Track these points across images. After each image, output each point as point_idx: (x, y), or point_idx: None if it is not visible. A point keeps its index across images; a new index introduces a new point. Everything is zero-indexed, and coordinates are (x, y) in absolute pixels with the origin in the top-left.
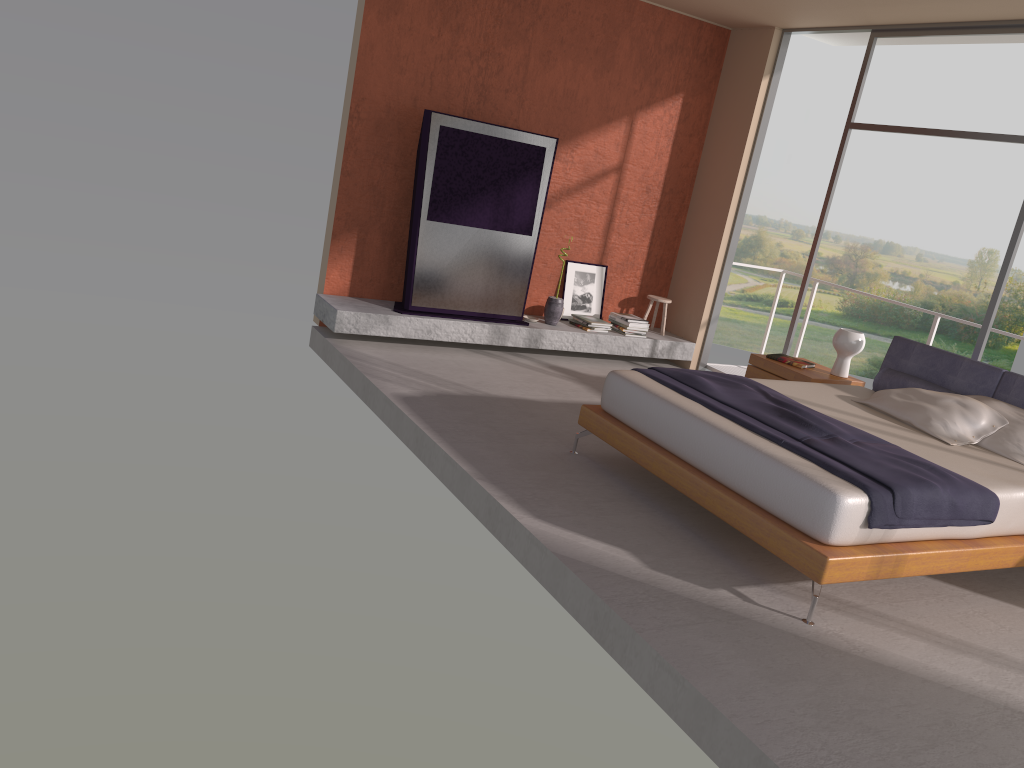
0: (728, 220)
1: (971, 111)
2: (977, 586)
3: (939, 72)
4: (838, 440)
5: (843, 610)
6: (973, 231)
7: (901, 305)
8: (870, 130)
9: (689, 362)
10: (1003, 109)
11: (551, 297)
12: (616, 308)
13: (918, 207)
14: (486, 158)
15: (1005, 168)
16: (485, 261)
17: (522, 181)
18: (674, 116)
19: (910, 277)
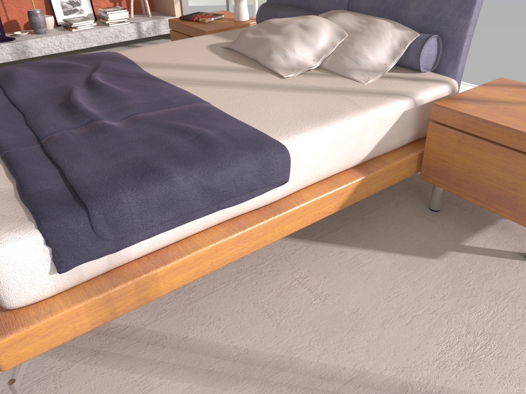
0: None
1: None
2: (317, 229)
3: None
4: (97, 126)
5: (104, 352)
6: None
7: None
8: None
9: None
10: None
11: (30, 10)
12: (109, 4)
13: None
14: None
15: None
16: None
17: None
18: None
19: None
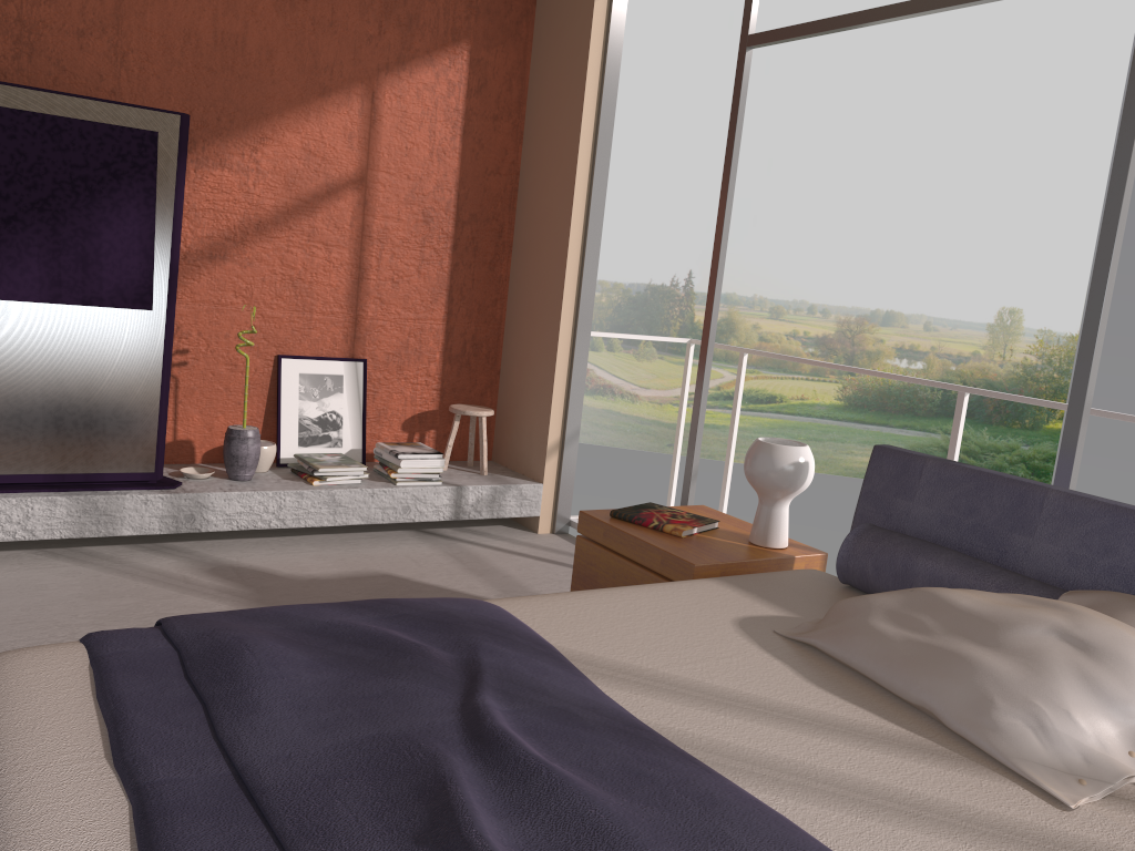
0: (571, 256)
1: (965, 144)
2: None
3: (921, 100)
4: None
5: None
6: (988, 288)
7: (893, 378)
8: (784, 40)
9: (537, 519)
10: (1003, 138)
11: (233, 427)
12: (399, 434)
13: (918, 265)
14: (10, 155)
15: (1015, 208)
16: (45, 368)
17: (111, 200)
18: (458, 83)
19: (920, 351)
